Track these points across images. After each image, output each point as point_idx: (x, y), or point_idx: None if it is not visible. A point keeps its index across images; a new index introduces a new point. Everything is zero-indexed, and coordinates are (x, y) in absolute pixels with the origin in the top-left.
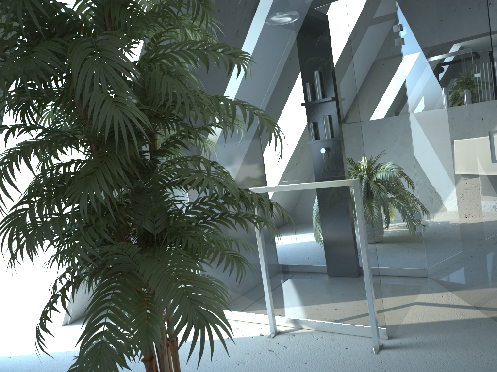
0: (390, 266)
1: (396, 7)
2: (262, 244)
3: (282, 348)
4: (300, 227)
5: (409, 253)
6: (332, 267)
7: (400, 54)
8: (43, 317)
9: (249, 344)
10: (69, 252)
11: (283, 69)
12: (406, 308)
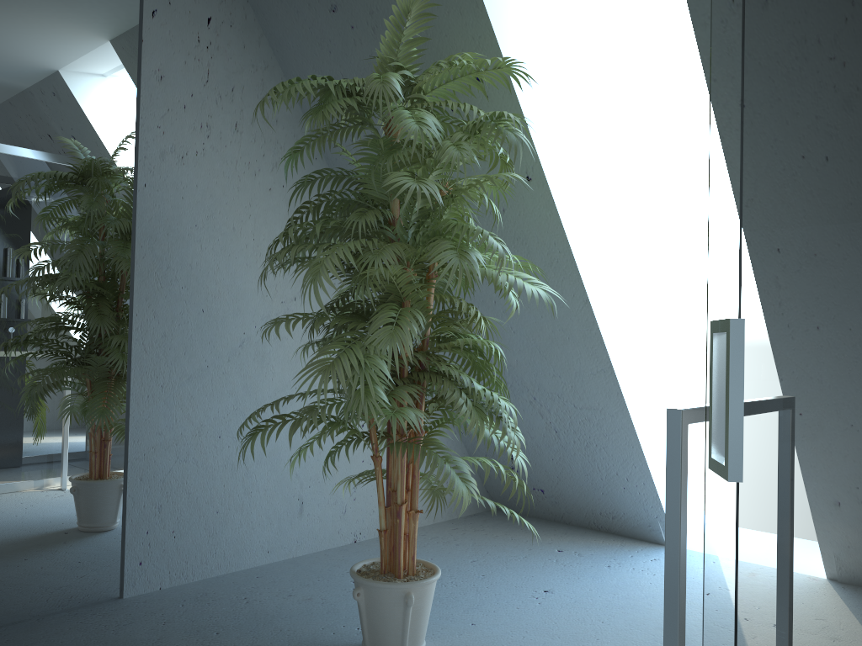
0: None
1: None
2: None
3: None
4: None
5: None
6: None
7: None
8: None
9: None
10: None
11: None
12: None
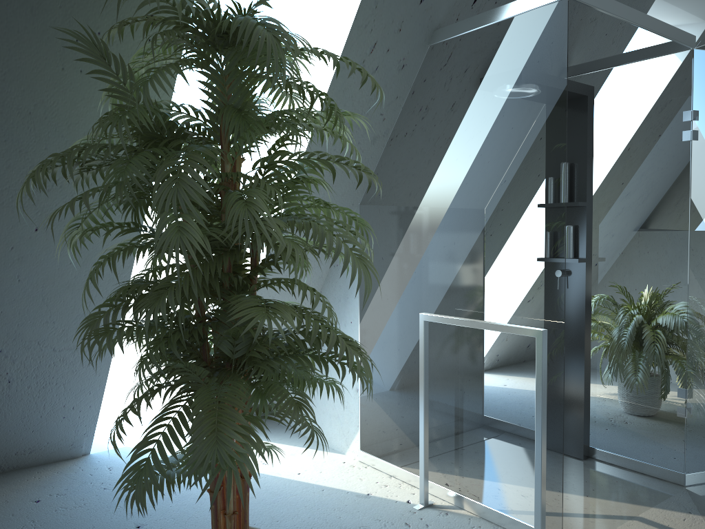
0: (632, 456)
1: (691, 85)
2: (425, 387)
3: (423, 525)
4: (477, 376)
5: (662, 444)
6: (507, 438)
7: (687, 153)
8: (121, 419)
9: (387, 509)
10: (140, 361)
11: (483, 168)
12: (619, 521)
